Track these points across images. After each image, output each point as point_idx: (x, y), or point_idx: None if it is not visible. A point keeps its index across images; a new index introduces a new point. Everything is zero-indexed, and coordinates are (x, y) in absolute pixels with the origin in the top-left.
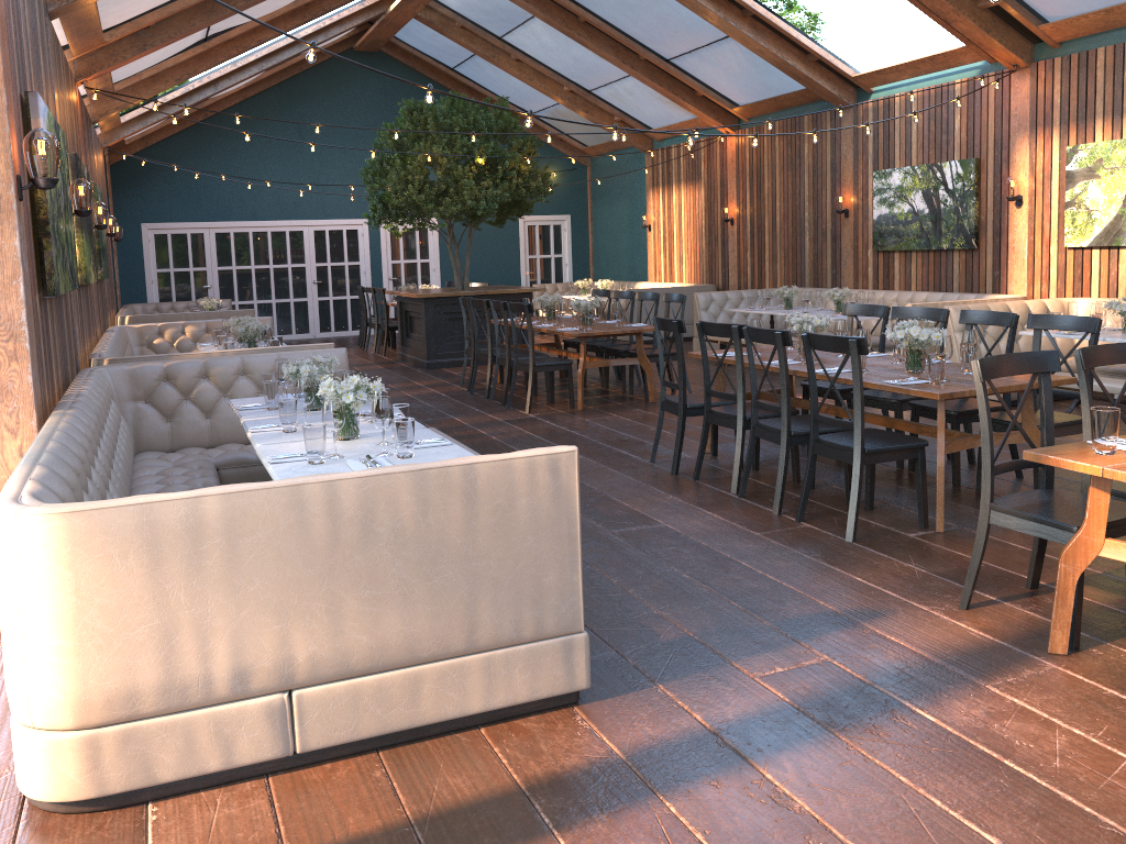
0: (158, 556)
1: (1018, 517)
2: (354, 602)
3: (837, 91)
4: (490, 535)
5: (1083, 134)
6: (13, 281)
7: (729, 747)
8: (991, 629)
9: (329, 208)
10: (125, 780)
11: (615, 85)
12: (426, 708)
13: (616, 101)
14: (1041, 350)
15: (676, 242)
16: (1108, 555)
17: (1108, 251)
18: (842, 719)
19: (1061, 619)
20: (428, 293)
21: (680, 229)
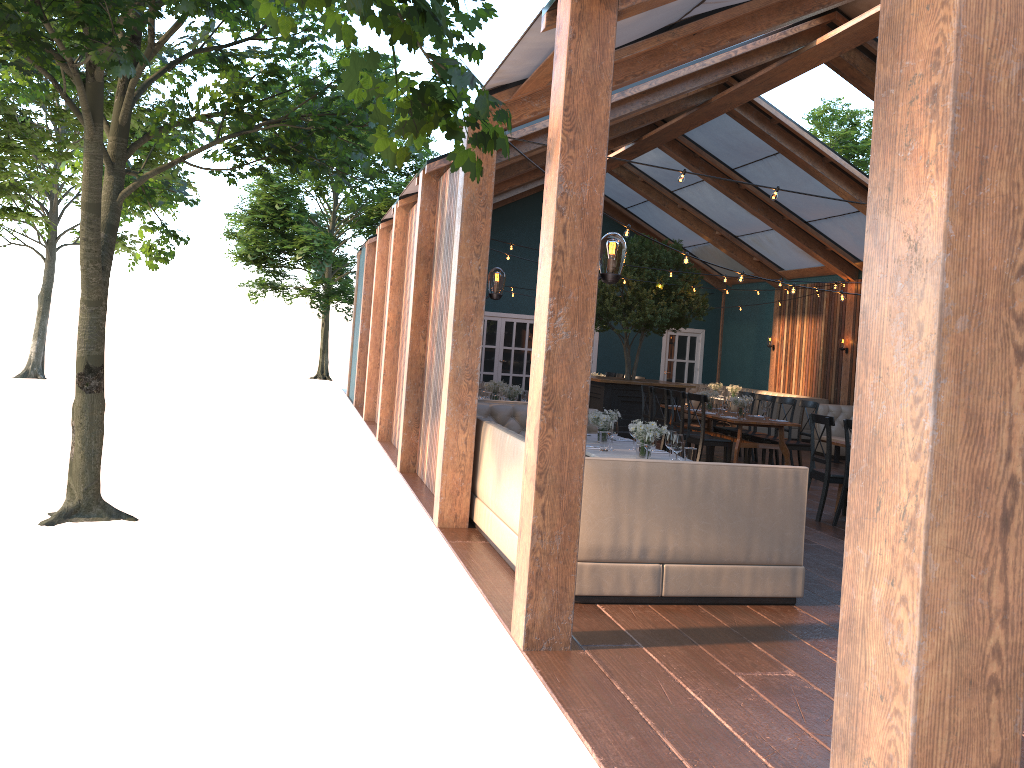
0: (618, 486)
1: None
2: (696, 526)
3: None
4: (762, 505)
5: None
6: (477, 348)
7: None
8: None
9: (519, 305)
10: (590, 590)
11: (758, 234)
12: (722, 587)
13: (757, 246)
14: None
15: (796, 361)
16: None
17: None
18: None
19: None
20: (608, 380)
21: (800, 351)
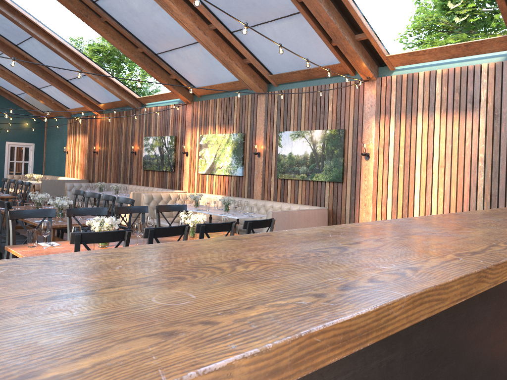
0: None
1: None
2: None
3: (132, 103)
4: None
5: (205, 131)
6: None
7: None
8: None
9: None
10: None
11: (49, 87)
12: None
13: (51, 94)
14: None
15: (77, 159)
16: None
17: (211, 175)
18: None
19: None
20: None
21: (78, 154)
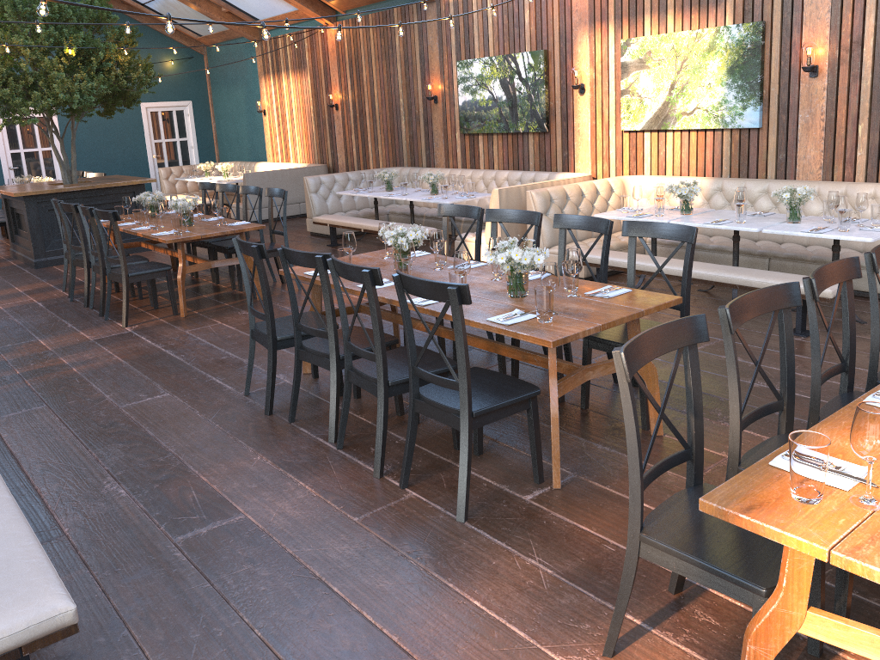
0: None
1: (681, 559)
2: None
3: None
4: None
5: (634, 29)
6: None
7: None
8: None
9: None
10: None
11: None
12: None
13: None
14: None
15: (289, 125)
16: (813, 634)
17: (658, 133)
18: None
19: None
20: (27, 192)
21: (291, 113)
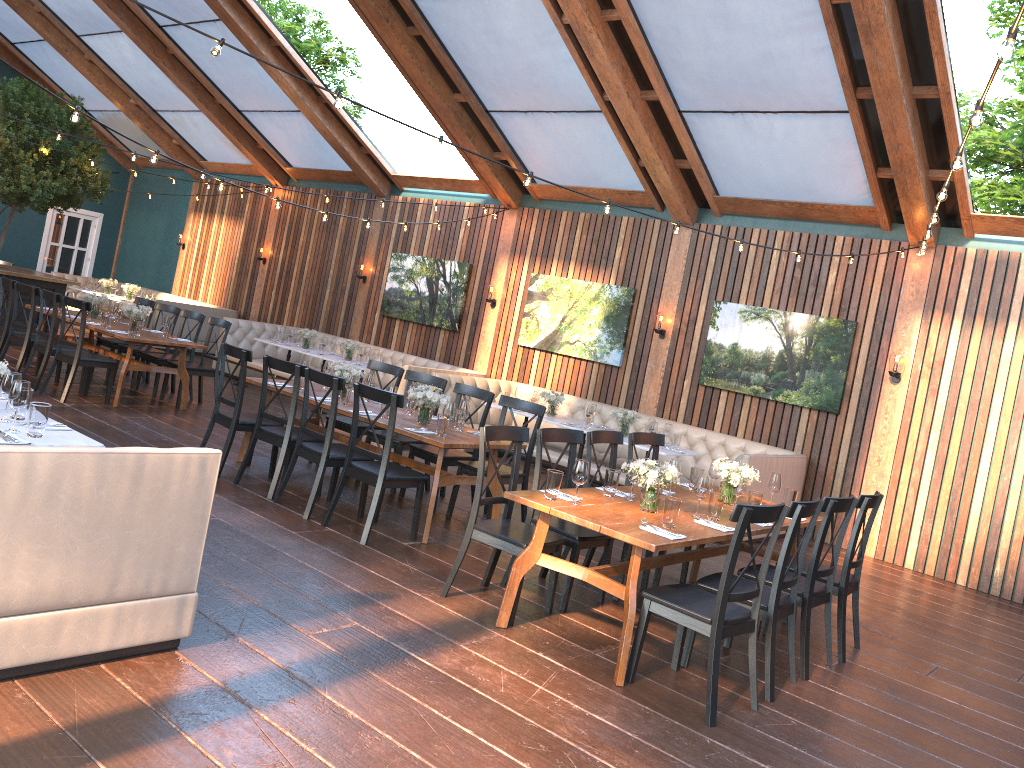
0: None
1: (491, 535)
2: (26, 553)
3: (377, 182)
4: (145, 510)
5: (544, 267)
6: None
7: (299, 679)
8: (461, 610)
9: None
10: None
11: (183, 114)
12: (62, 645)
13: (179, 128)
14: (491, 417)
15: (208, 265)
16: (542, 564)
17: (545, 353)
18: (373, 663)
19: (507, 604)
20: None
21: (214, 254)
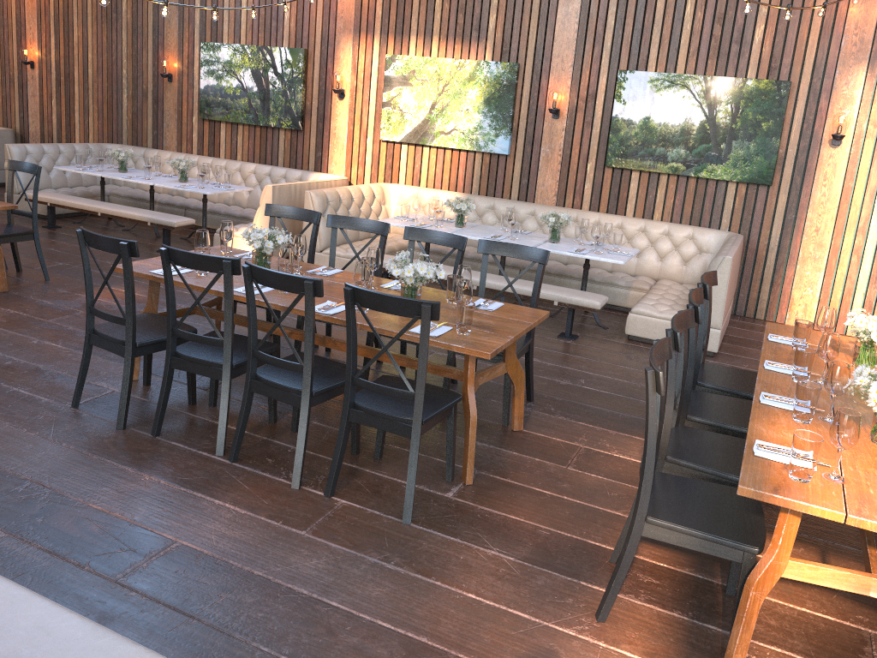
0: None
1: (685, 533)
2: None
3: None
4: None
5: (400, 46)
6: None
7: None
8: (652, 650)
9: None
10: None
11: None
12: None
13: None
14: None
15: None
16: (792, 576)
17: (415, 147)
18: None
19: (743, 642)
20: None
21: None
